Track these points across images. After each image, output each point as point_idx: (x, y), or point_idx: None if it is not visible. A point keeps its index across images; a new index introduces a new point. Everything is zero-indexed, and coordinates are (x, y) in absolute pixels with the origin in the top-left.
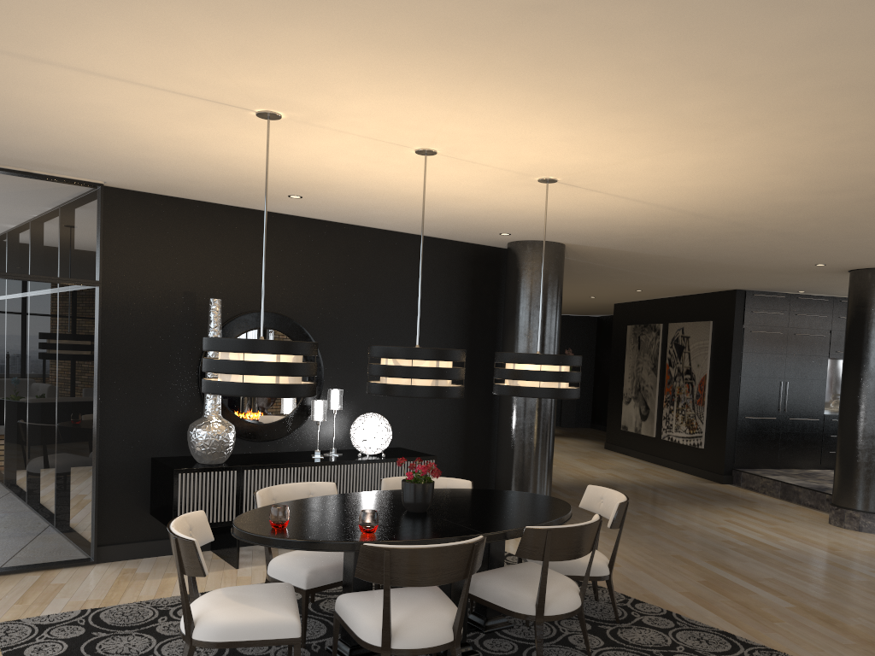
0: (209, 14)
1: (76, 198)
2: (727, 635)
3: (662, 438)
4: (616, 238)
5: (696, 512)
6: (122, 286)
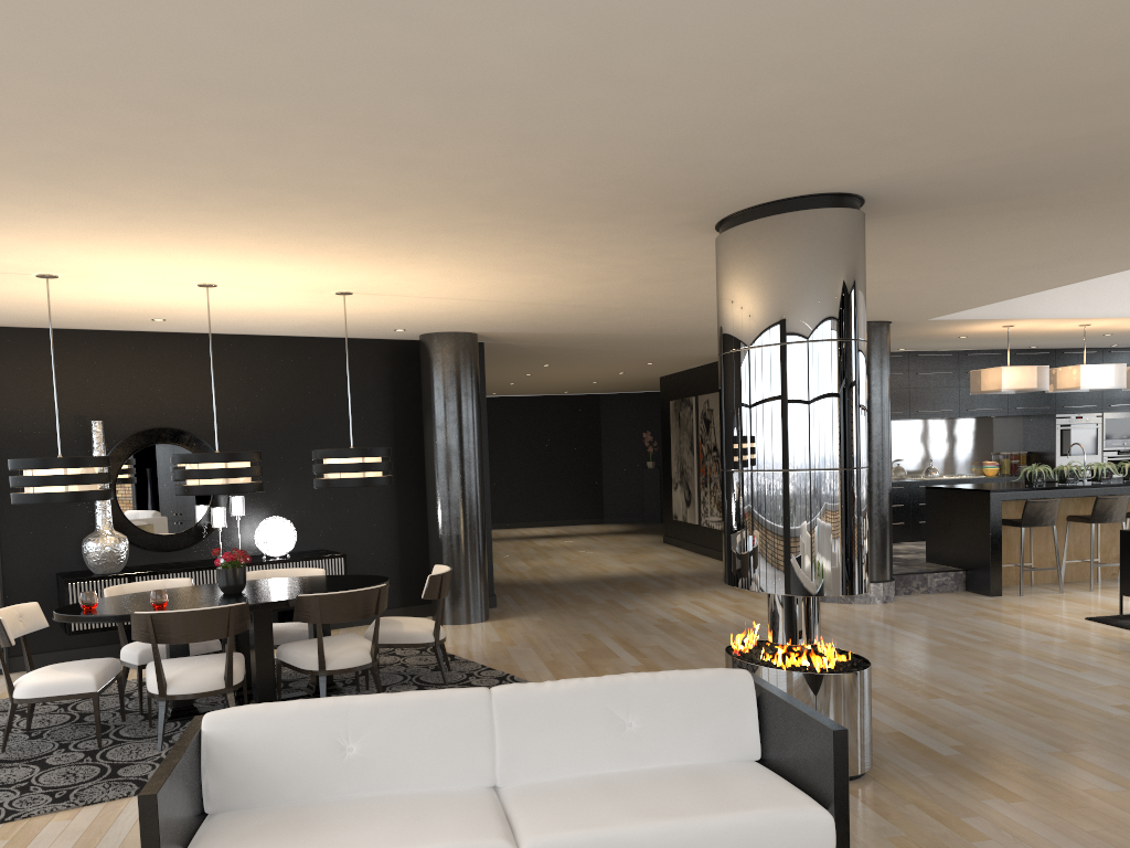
0: None
1: None
2: None
3: (702, 525)
4: (508, 325)
5: (671, 596)
6: (11, 416)
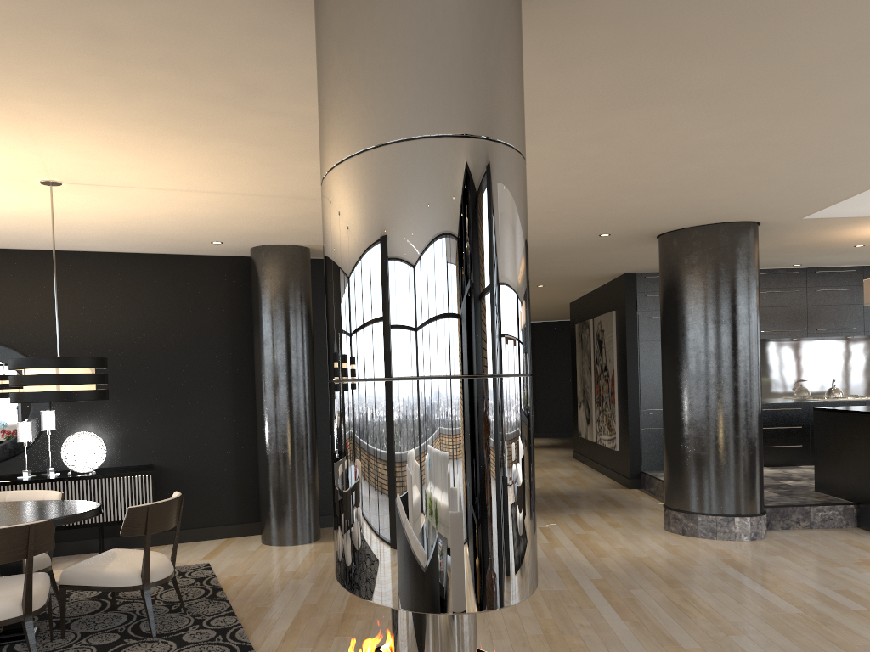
0: None
1: None
2: (244, 649)
3: (597, 442)
4: (321, 233)
5: None
6: None
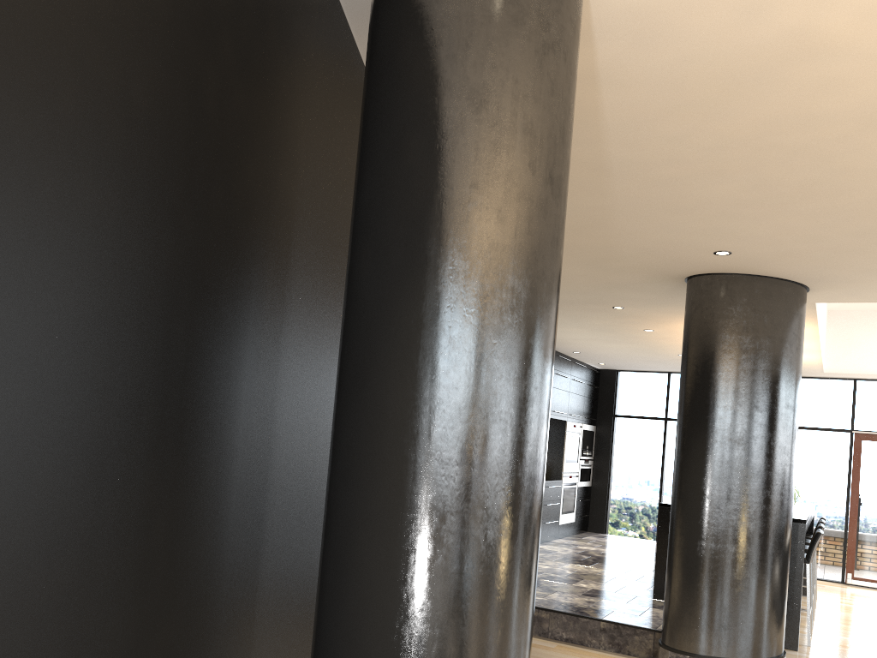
0: None
1: None
2: None
3: None
4: (781, 19)
5: None
6: None
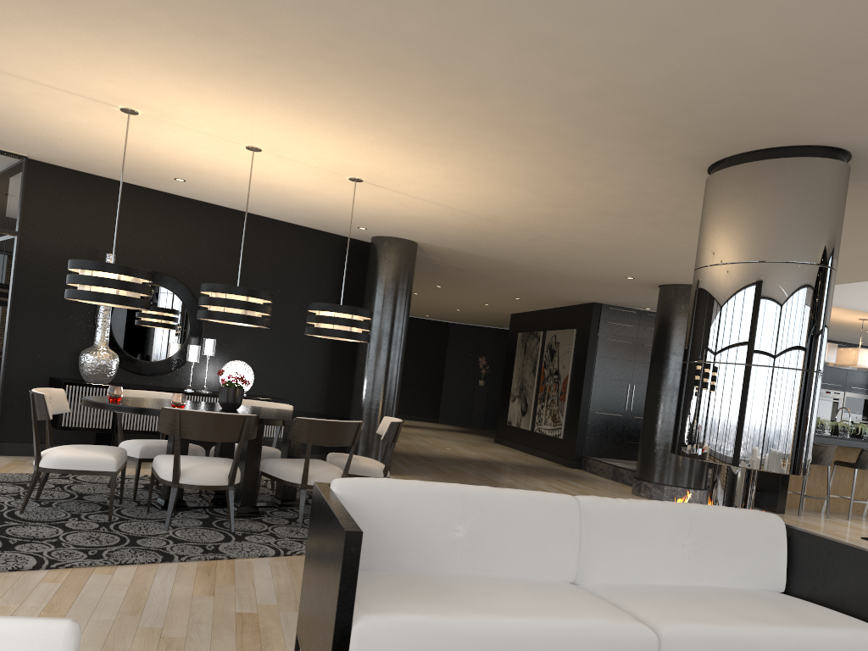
0: (64, 42)
1: (5, 166)
2: None
3: (535, 431)
4: (451, 239)
5: (527, 478)
6: (37, 238)
